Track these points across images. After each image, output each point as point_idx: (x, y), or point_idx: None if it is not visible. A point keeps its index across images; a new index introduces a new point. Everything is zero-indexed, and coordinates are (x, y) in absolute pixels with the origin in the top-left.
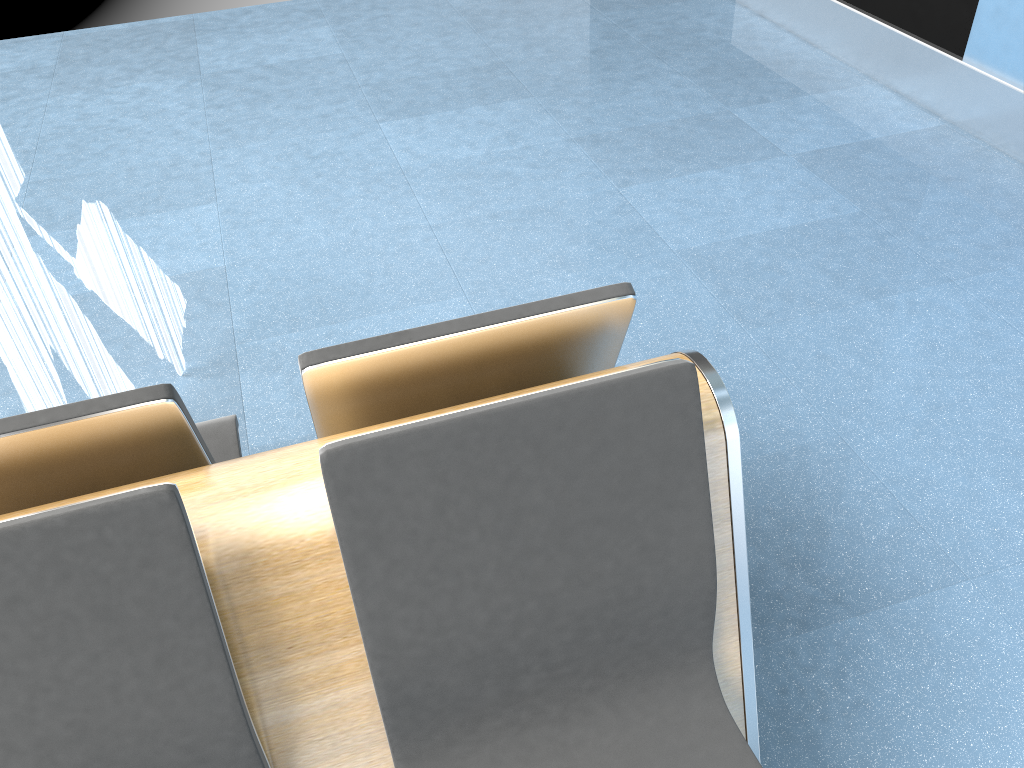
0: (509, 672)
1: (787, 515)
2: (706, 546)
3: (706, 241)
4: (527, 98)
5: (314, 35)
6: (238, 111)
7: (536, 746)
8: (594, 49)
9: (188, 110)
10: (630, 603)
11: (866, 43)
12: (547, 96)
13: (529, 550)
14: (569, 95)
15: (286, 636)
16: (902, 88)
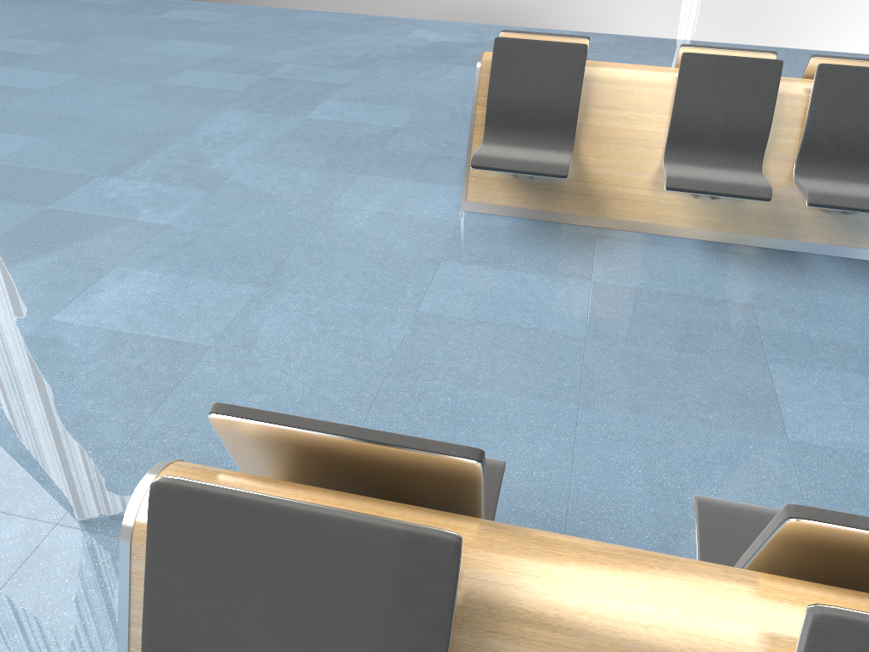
0: (839, 145)
1: None
2: None
3: None
4: None
5: None
6: None
7: (836, 175)
8: None
9: None
10: None
11: None
12: None
13: (859, 109)
14: None
15: (783, 118)
16: None
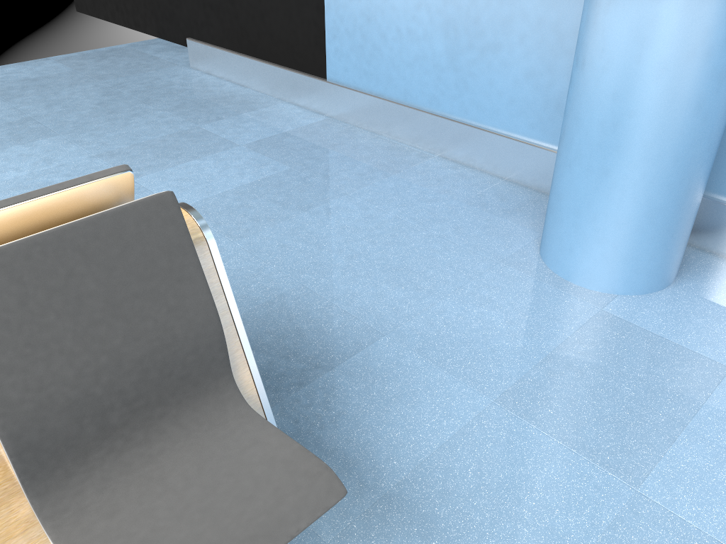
0: (100, 411)
1: (279, 331)
2: (209, 303)
3: (199, 199)
4: (55, 136)
5: None
6: None
7: (132, 462)
8: (99, 102)
9: None
10: (170, 347)
11: (273, 79)
12: (70, 133)
13: (93, 322)
14: (86, 131)
15: None
16: (300, 102)
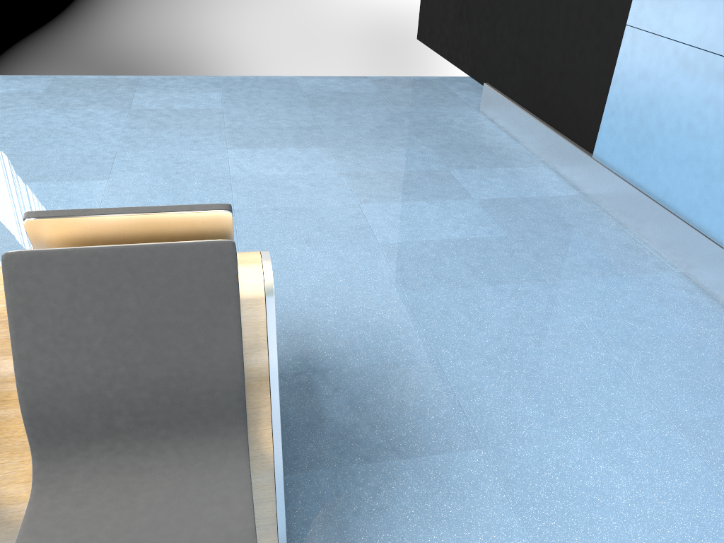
0: (107, 411)
1: (384, 397)
2: (237, 354)
3: (401, 240)
4: (325, 147)
5: (209, 96)
6: (144, 132)
7: (123, 466)
8: (379, 125)
9: (113, 127)
10: (186, 381)
11: (544, 141)
12: (338, 148)
13: (123, 334)
14: (352, 149)
15: None
16: (561, 170)
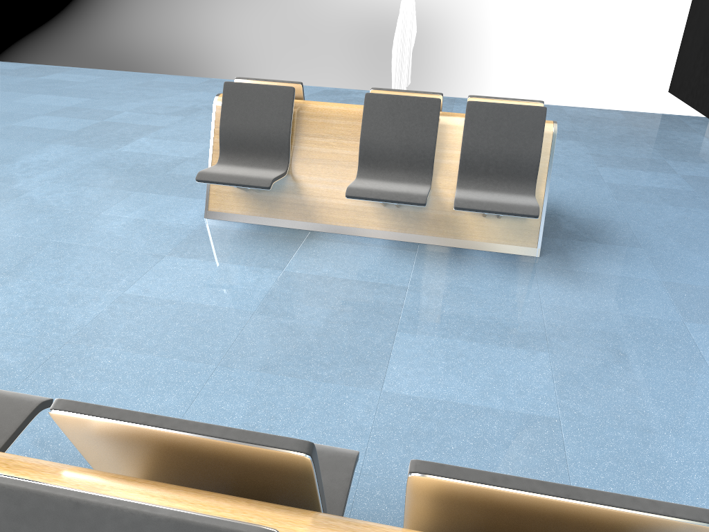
0: (487, 164)
1: (593, 227)
2: (539, 150)
3: (620, 183)
4: (578, 141)
5: None
6: None
7: (488, 187)
8: (620, 135)
9: None
10: (518, 157)
11: None
12: (587, 142)
13: (500, 135)
14: (597, 144)
15: (446, 143)
16: None
